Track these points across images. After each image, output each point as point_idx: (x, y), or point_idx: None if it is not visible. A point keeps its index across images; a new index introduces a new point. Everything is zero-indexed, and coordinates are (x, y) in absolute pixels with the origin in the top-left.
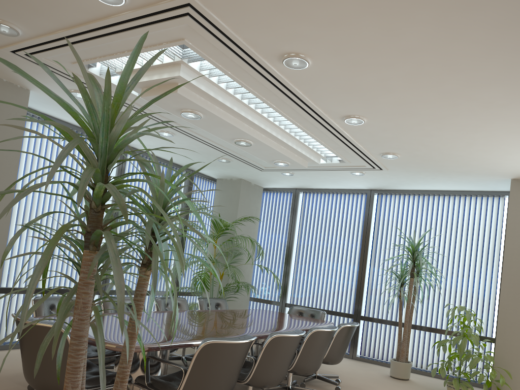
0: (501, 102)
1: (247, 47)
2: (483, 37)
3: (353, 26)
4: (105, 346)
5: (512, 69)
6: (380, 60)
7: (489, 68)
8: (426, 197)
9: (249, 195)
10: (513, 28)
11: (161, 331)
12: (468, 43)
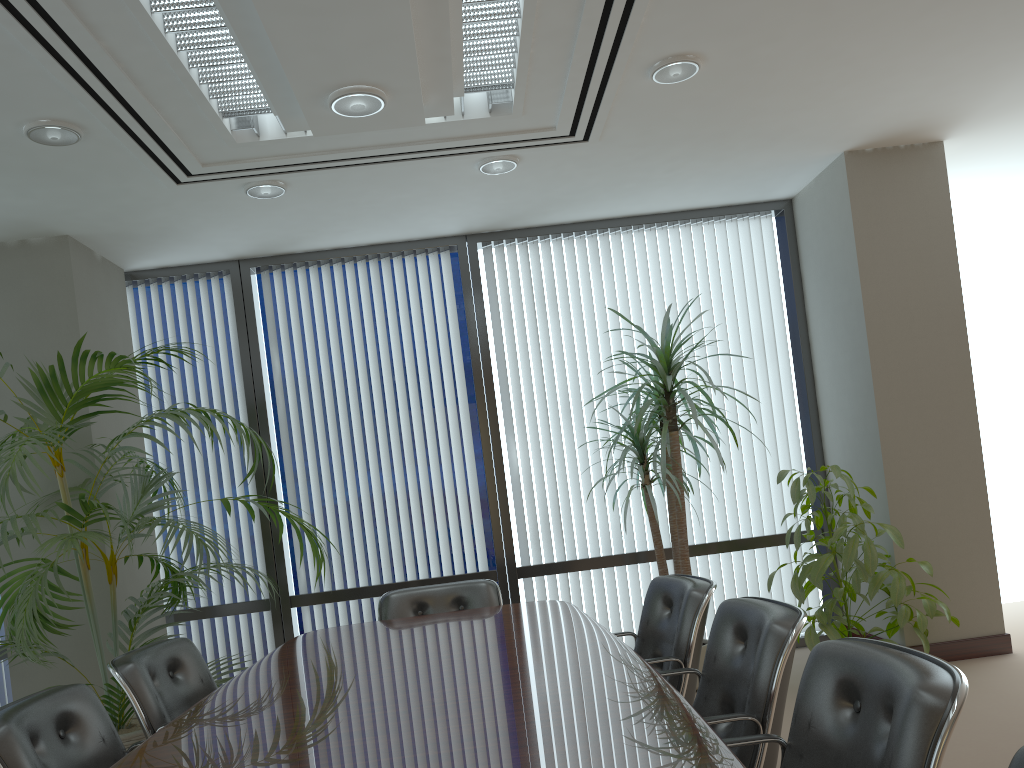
0: None
1: None
2: None
3: None
4: None
5: None
6: None
7: None
8: (603, 239)
9: (97, 292)
10: None
11: None
12: None
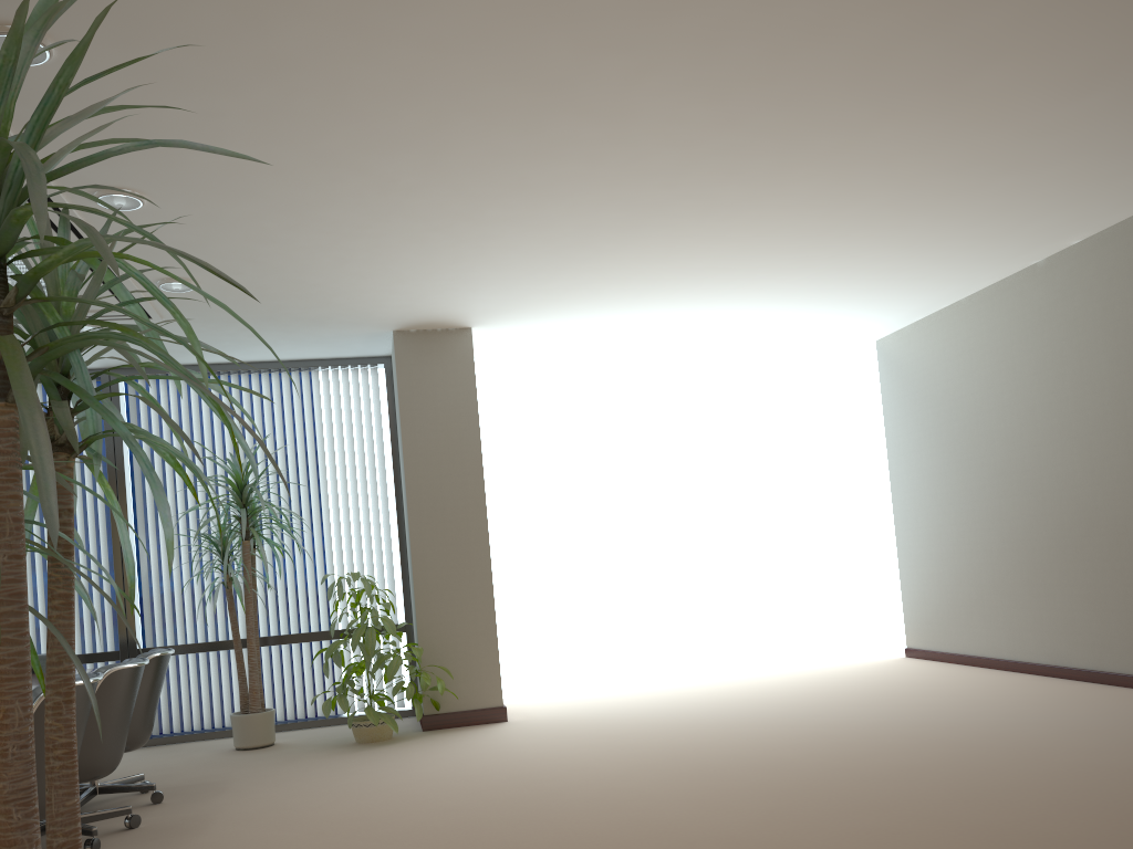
0: (409, 182)
1: None
2: (407, 61)
3: None
4: None
5: (438, 124)
6: (215, 73)
7: (404, 118)
8: (234, 378)
9: None
10: (455, 53)
11: None
12: (382, 67)
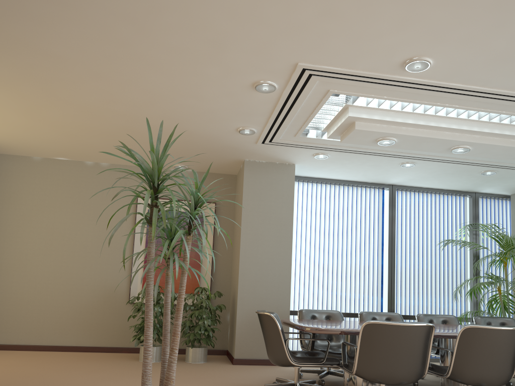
0: None
1: (370, 74)
2: None
3: (419, 18)
4: (301, 329)
5: None
6: (483, 25)
7: None
8: None
9: None
10: None
11: None
12: None
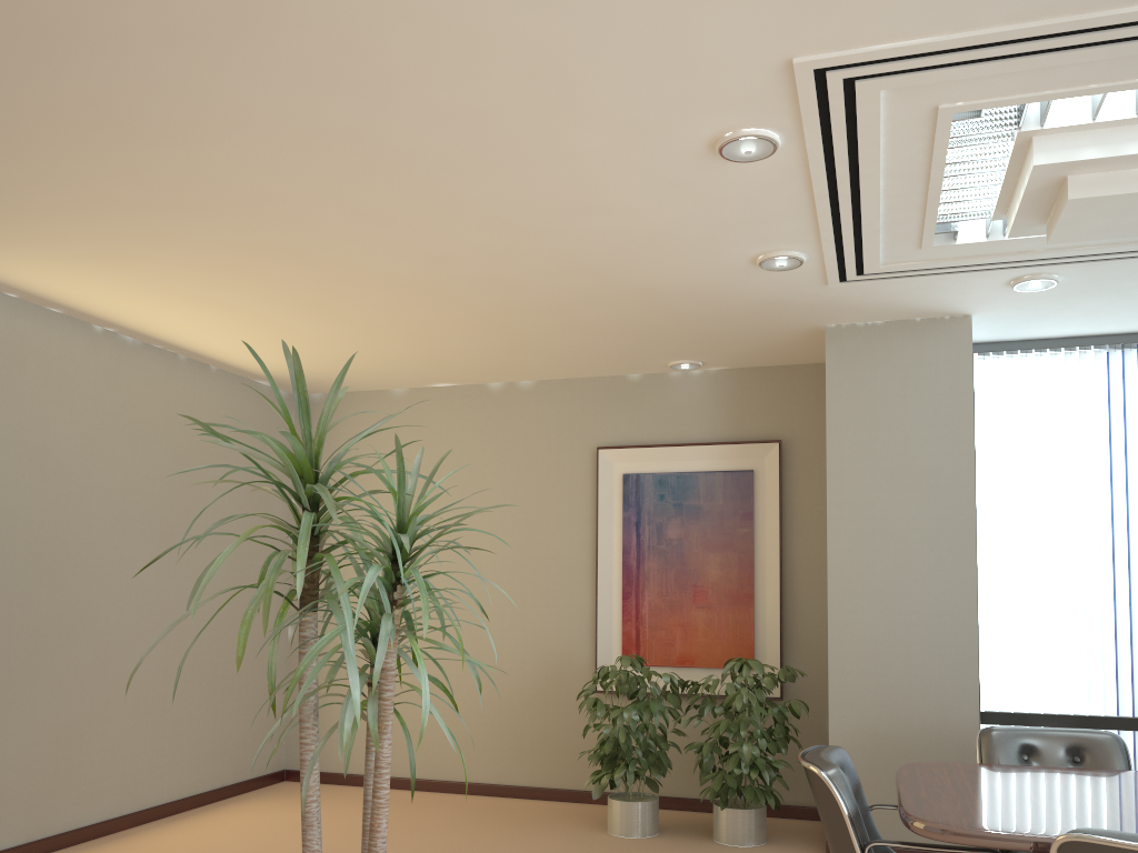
0: None
1: (1039, 28)
2: None
3: None
4: (902, 821)
5: None
6: None
7: None
8: None
9: None
10: None
11: (1135, 817)
12: None
